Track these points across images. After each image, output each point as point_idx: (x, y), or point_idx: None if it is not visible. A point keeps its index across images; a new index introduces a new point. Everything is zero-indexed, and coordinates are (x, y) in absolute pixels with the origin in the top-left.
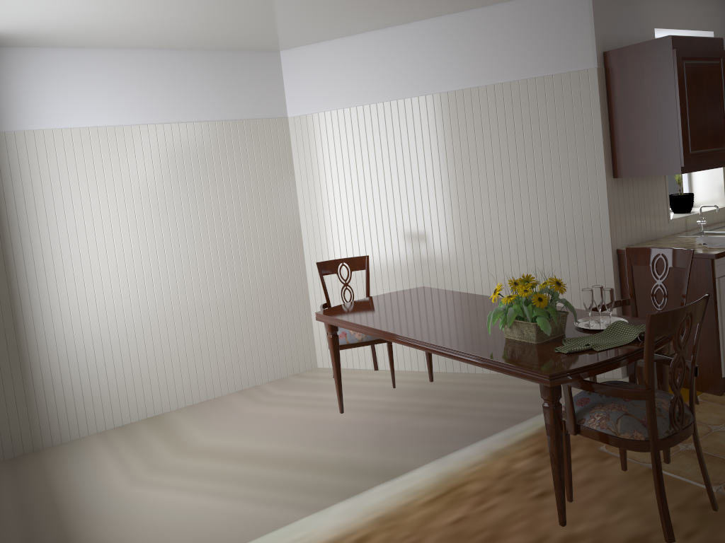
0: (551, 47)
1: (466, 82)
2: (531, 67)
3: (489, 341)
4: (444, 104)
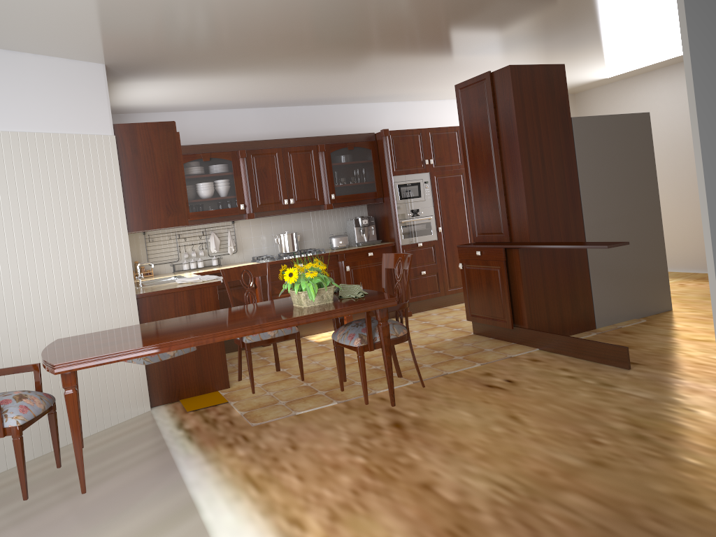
0: (78, 109)
1: None
2: (61, 123)
3: (308, 309)
4: None
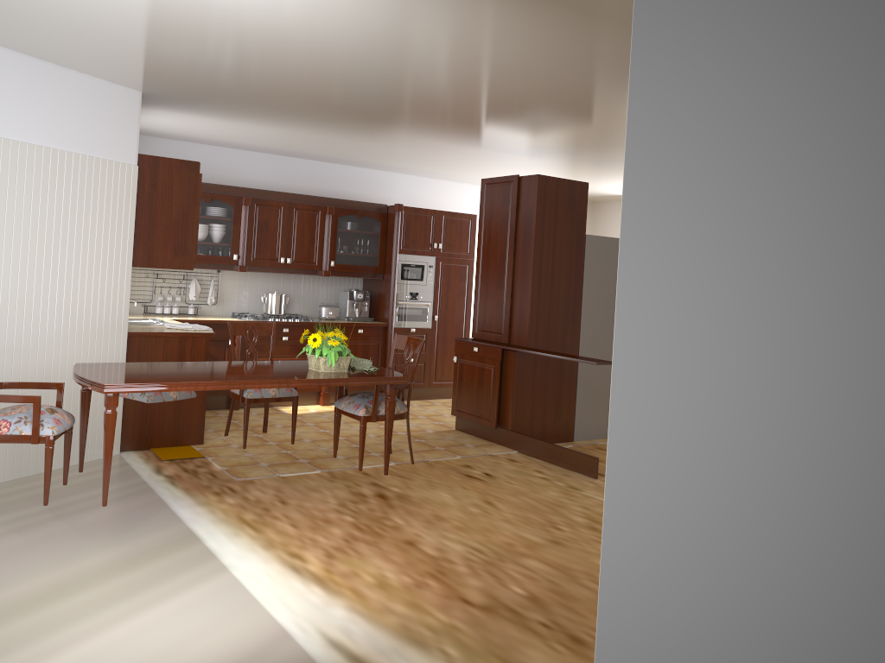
0: (109, 134)
1: (31, 136)
2: (91, 145)
3: (327, 374)
4: (5, 152)
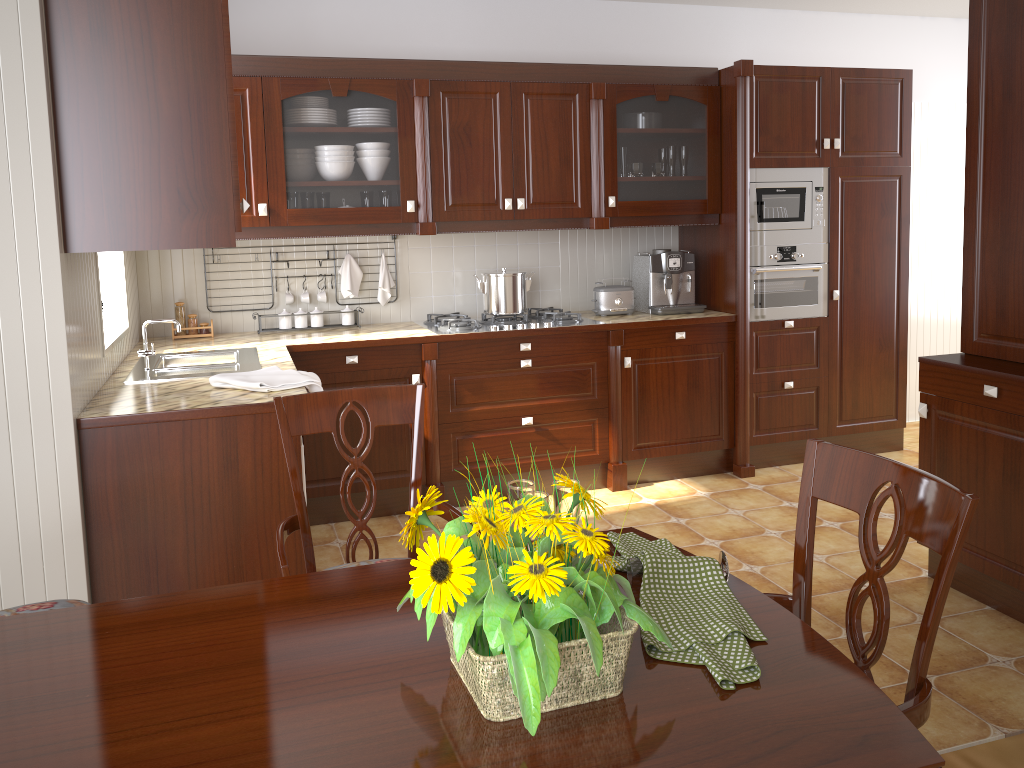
0: None
1: None
2: None
3: (506, 763)
4: None
